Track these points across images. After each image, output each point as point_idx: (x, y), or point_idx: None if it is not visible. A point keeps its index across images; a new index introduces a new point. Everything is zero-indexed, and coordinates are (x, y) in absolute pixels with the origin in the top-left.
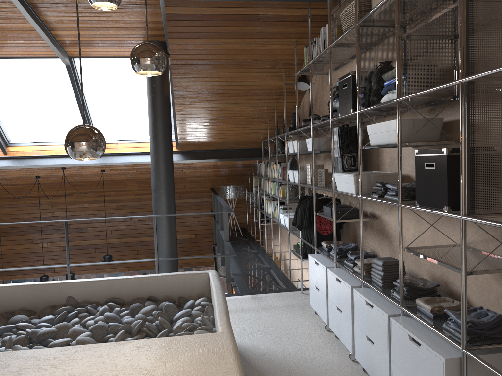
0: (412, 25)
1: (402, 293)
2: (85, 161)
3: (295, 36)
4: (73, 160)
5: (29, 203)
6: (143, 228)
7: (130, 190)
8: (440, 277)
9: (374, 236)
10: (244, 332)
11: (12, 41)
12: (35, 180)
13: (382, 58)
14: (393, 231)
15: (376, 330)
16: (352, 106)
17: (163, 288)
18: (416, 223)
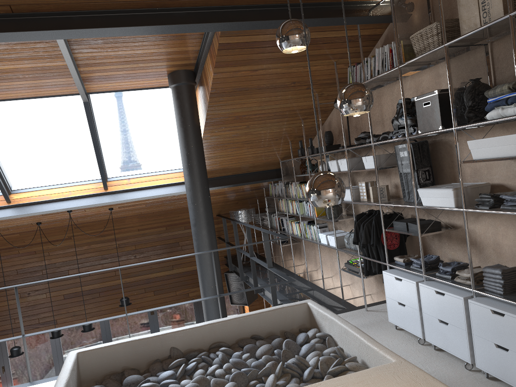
0: None
1: None
2: (98, 201)
3: (337, 57)
4: (85, 201)
5: (22, 253)
6: (149, 265)
7: (133, 226)
8: None
9: (454, 246)
10: None
11: (31, 81)
12: (34, 227)
13: (469, 75)
14: (482, 239)
15: (512, 336)
16: (441, 123)
17: (265, 324)
18: None
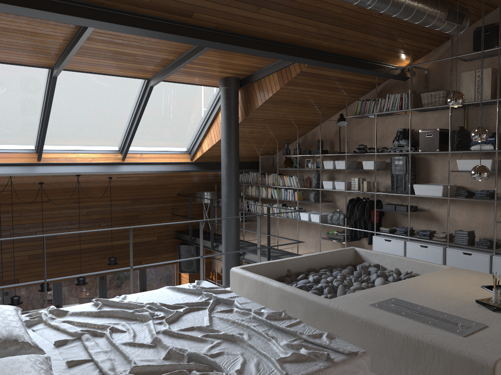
0: (500, 116)
1: (495, 244)
2: (116, 169)
3: (350, 92)
4: (105, 168)
5: None
6: (111, 233)
7: (108, 196)
8: (491, 237)
9: (420, 221)
10: None
11: (130, 64)
12: (32, 186)
13: (457, 123)
14: (443, 217)
15: (475, 265)
16: (439, 148)
17: (333, 259)
18: (469, 211)
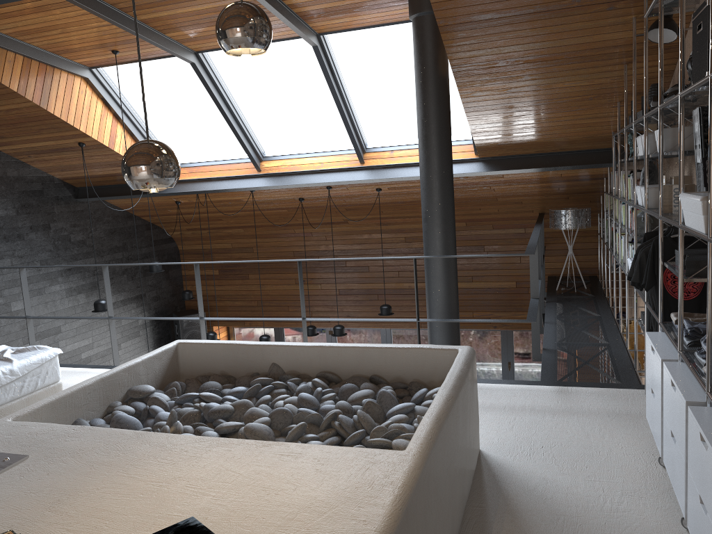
0: None
1: None
2: (351, 178)
3: None
4: (336, 176)
5: (298, 233)
6: None
7: (420, 216)
8: None
9: None
10: (519, 445)
11: None
12: (299, 203)
13: None
14: None
15: (710, 490)
16: (707, 67)
17: (393, 365)
18: None
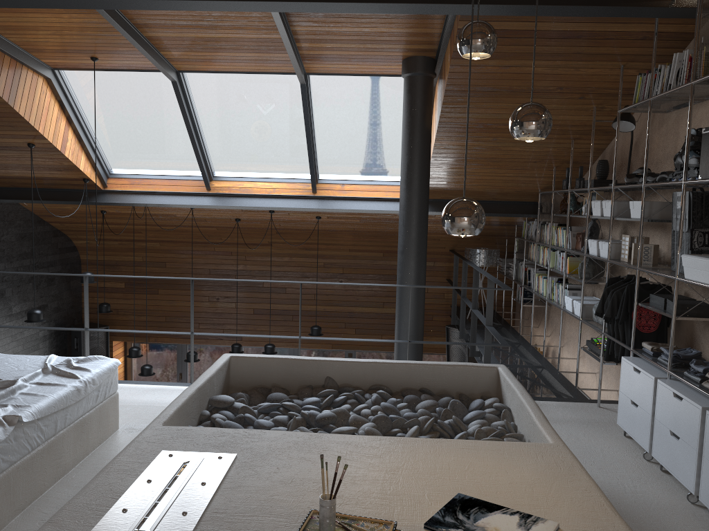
0: None
1: None
2: (302, 205)
3: (625, 59)
4: (288, 202)
5: (218, 251)
6: (355, 295)
7: (344, 244)
8: None
9: None
10: None
11: (245, 54)
12: (233, 223)
13: None
14: None
15: None
16: None
17: (440, 380)
18: None
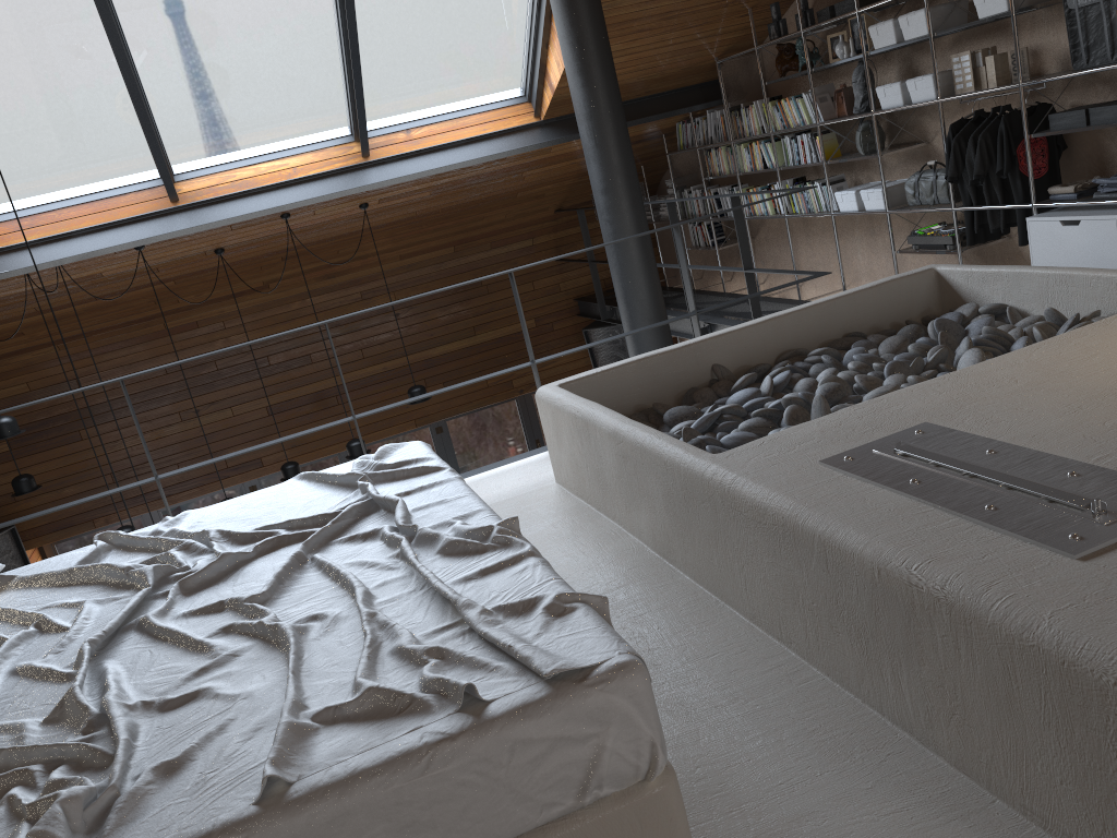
0: None
1: None
2: (354, 183)
3: None
4: (328, 185)
5: (172, 328)
6: (427, 330)
7: (392, 249)
8: None
9: None
10: None
11: None
12: (208, 261)
13: None
14: None
15: None
16: None
17: (865, 313)
18: None
